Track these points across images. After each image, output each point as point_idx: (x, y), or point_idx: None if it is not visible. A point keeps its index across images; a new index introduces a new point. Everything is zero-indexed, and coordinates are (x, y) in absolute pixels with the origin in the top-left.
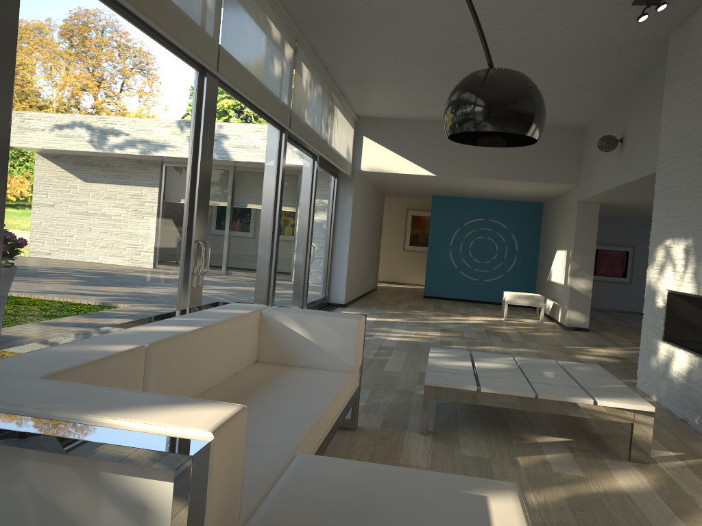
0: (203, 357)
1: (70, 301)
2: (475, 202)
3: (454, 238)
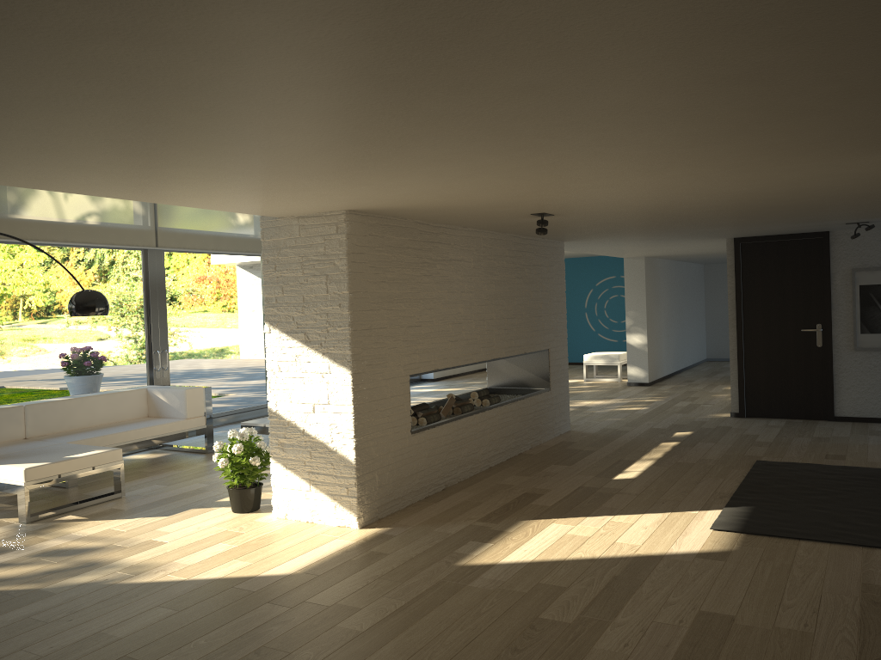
0: (78, 412)
1: (45, 391)
2: (604, 260)
3: (588, 300)
